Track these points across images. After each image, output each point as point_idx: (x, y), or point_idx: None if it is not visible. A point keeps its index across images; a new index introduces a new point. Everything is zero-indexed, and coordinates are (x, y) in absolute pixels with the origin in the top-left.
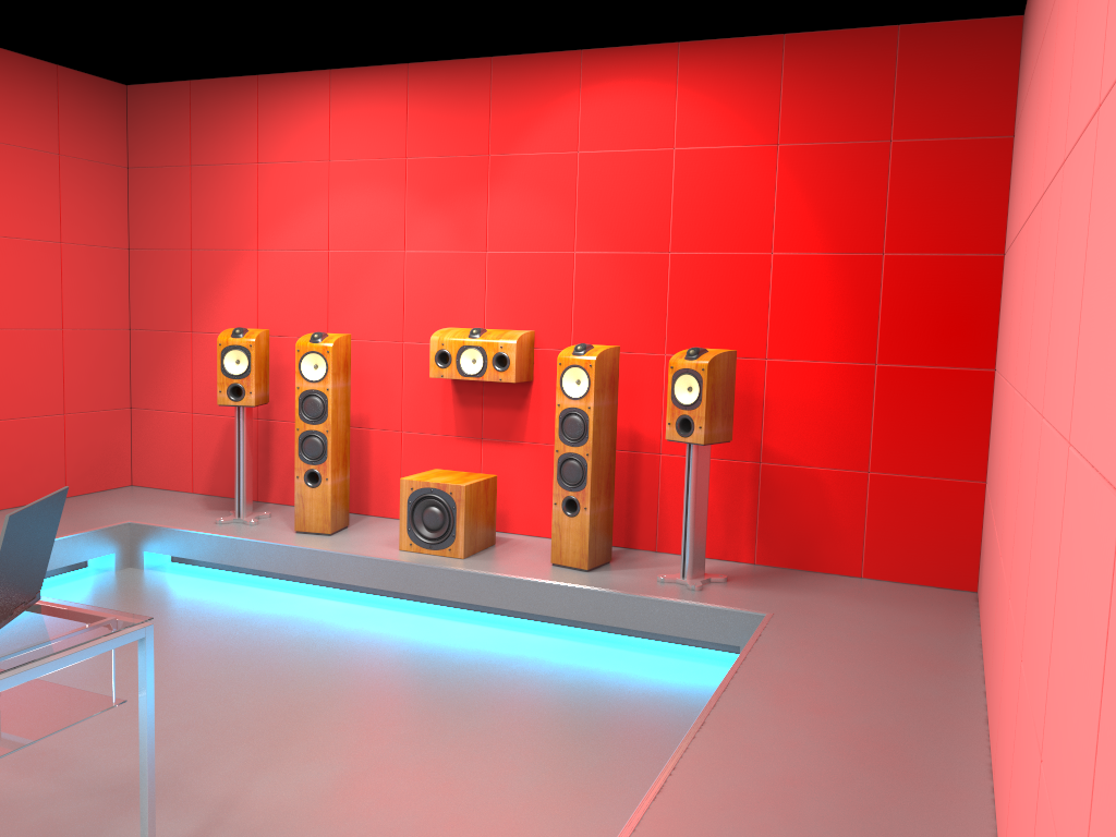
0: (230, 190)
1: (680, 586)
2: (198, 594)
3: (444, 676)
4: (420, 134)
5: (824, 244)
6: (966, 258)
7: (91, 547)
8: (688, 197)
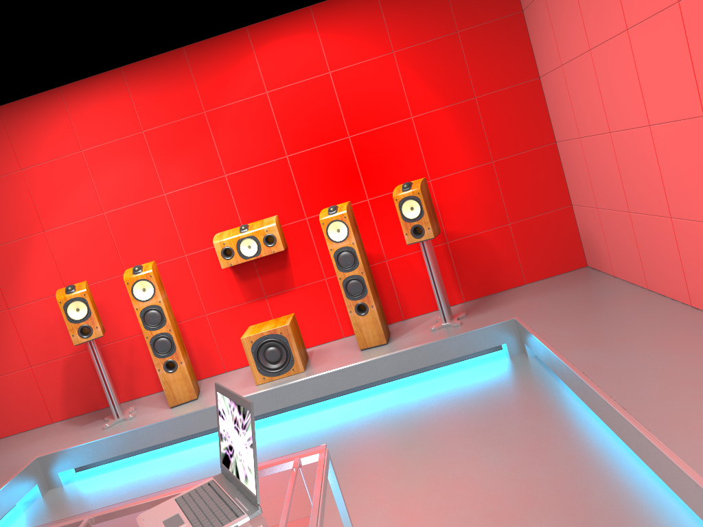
0: (4, 196)
1: (448, 327)
2: (128, 479)
3: (361, 438)
4: (147, 112)
5: (440, 102)
6: (520, 86)
7: (21, 487)
8: (349, 99)
